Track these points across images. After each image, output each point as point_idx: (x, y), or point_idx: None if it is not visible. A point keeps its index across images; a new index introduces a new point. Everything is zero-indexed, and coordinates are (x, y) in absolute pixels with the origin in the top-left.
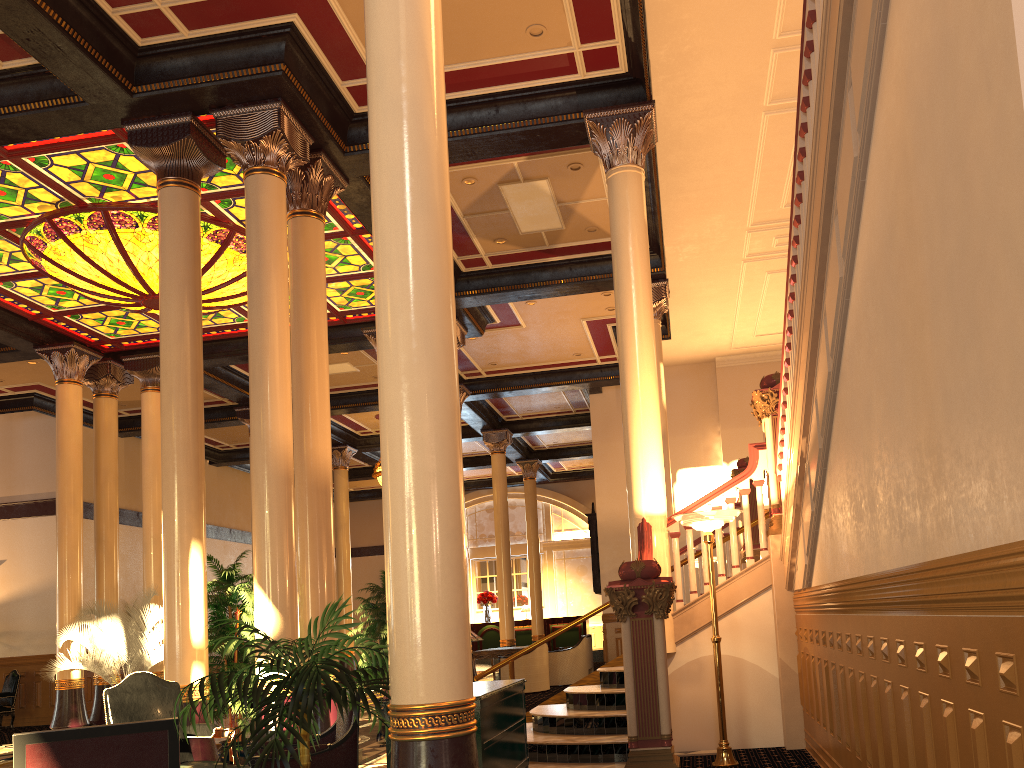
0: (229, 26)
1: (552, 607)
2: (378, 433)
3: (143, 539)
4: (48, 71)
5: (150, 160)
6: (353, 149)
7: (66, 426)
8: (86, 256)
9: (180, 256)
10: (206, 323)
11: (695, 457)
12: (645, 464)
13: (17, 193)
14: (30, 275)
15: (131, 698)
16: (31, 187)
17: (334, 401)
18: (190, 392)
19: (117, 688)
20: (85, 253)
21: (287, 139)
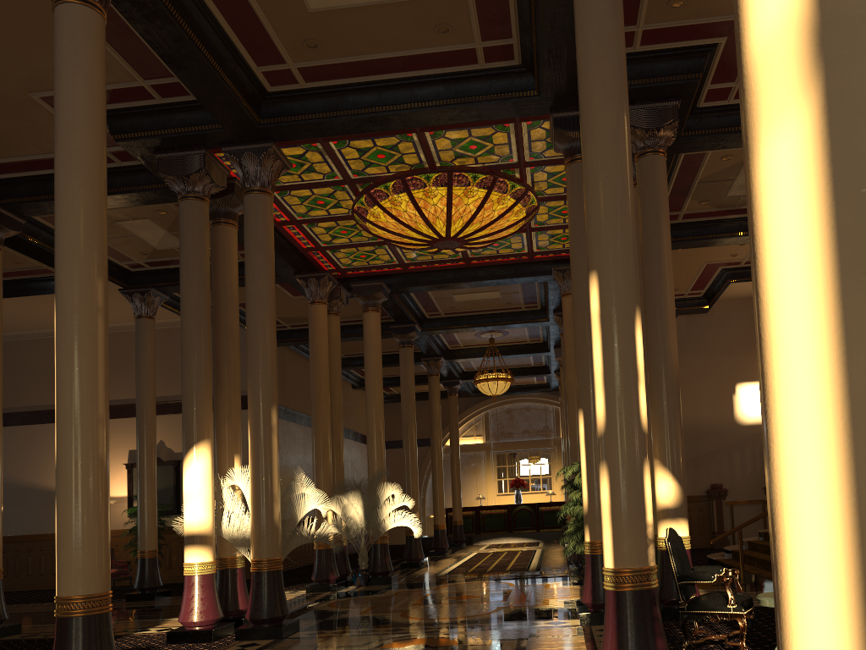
0: (671, 44)
1: (561, 492)
2: (464, 347)
3: (368, 430)
4: (514, 71)
5: (564, 140)
6: (687, 134)
7: (319, 338)
8: (418, 207)
9: None
10: (426, 258)
11: (750, 373)
12: None
13: (393, 157)
14: (337, 218)
15: (677, 546)
16: (408, 153)
17: (462, 321)
18: None
19: (670, 538)
20: (418, 204)
21: (676, 128)
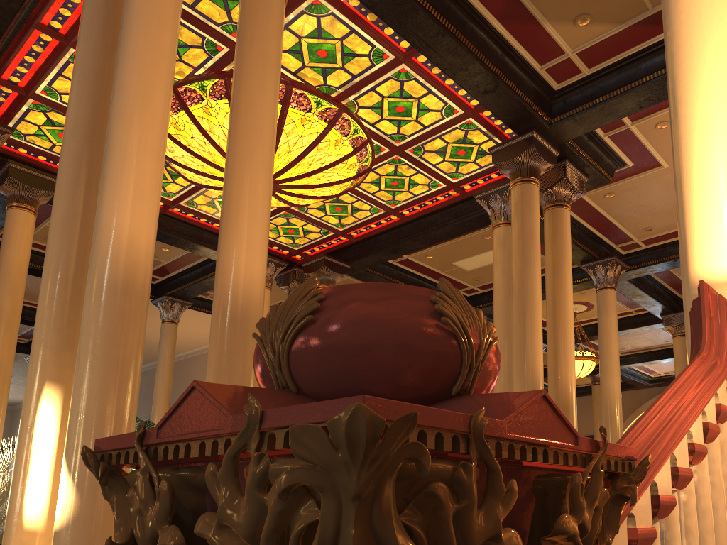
0: None
1: None
2: None
3: None
4: None
5: None
6: None
7: None
8: (183, 145)
9: (85, 45)
10: (351, 220)
11: None
12: (717, 155)
13: None
14: (194, 189)
15: None
16: None
17: None
18: (73, 199)
19: None
20: (181, 142)
21: None
